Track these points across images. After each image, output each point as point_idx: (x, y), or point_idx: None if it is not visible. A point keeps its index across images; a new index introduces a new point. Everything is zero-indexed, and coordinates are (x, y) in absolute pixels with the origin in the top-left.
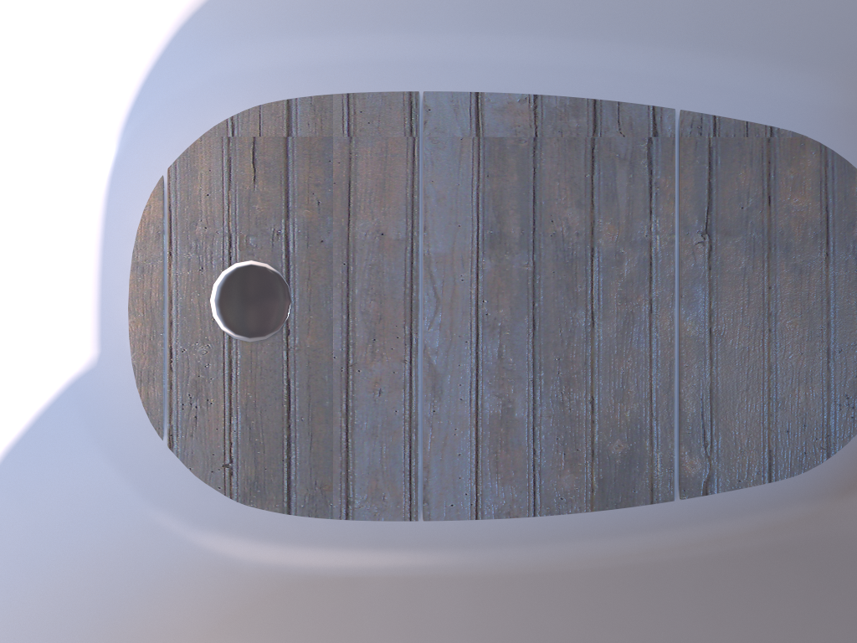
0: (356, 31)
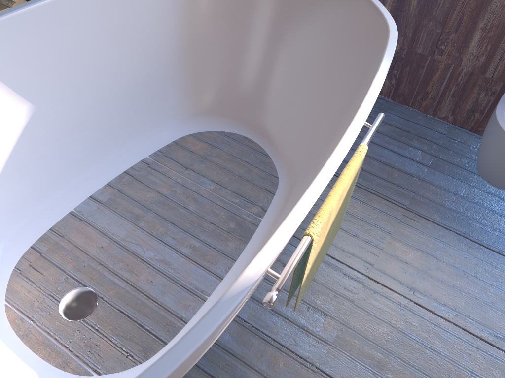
0: (35, 207)
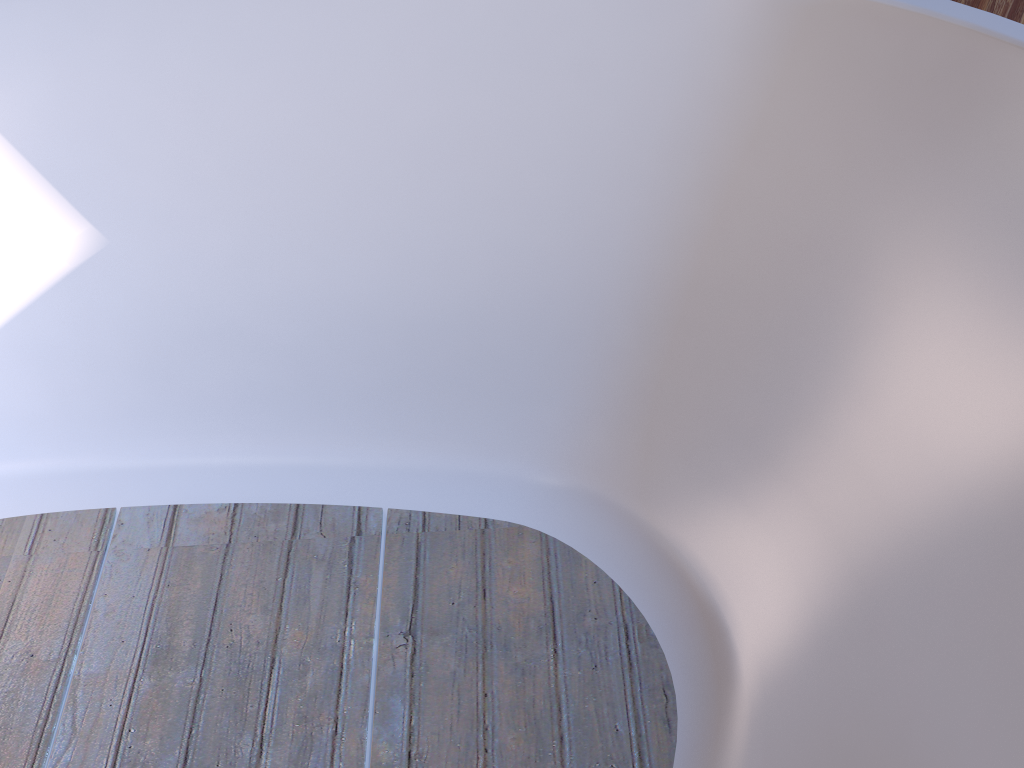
0: (51, 449)
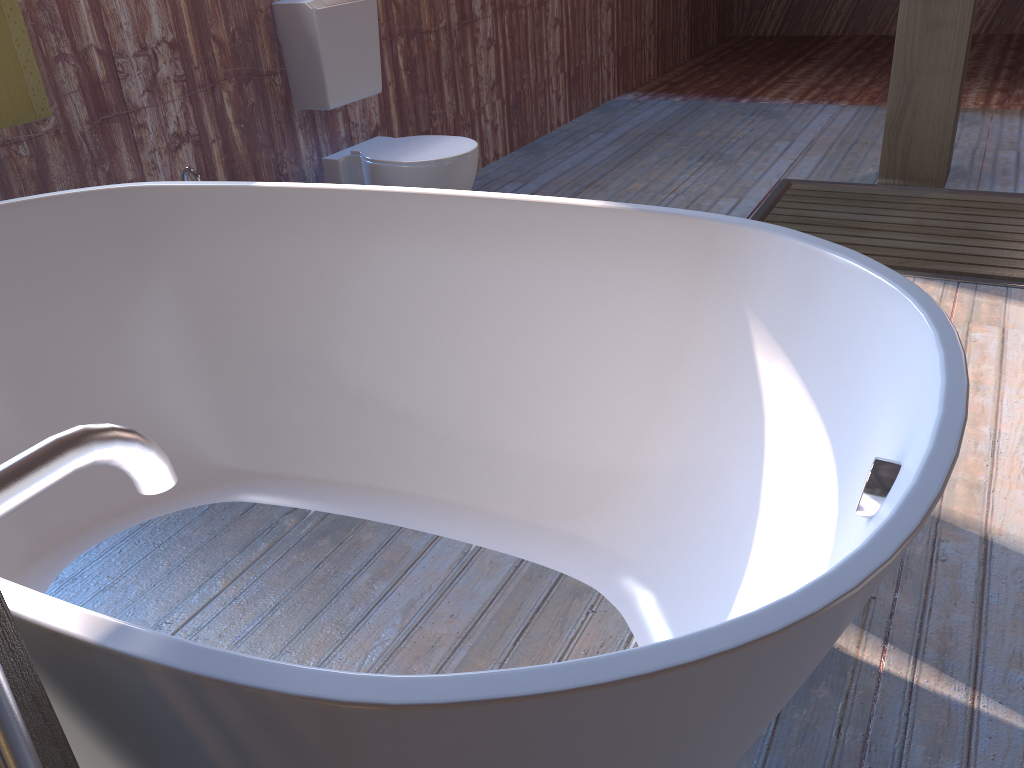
0: None
